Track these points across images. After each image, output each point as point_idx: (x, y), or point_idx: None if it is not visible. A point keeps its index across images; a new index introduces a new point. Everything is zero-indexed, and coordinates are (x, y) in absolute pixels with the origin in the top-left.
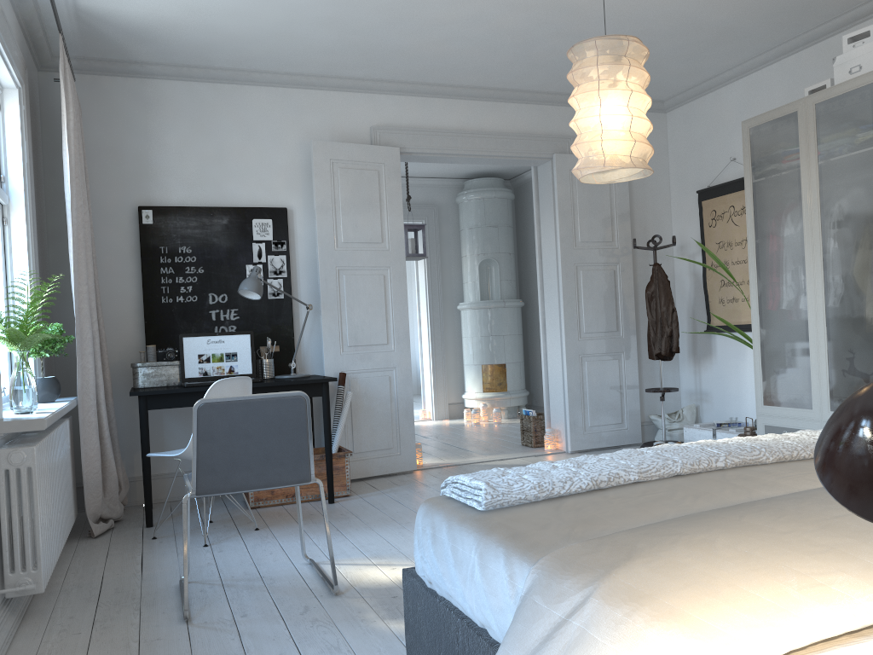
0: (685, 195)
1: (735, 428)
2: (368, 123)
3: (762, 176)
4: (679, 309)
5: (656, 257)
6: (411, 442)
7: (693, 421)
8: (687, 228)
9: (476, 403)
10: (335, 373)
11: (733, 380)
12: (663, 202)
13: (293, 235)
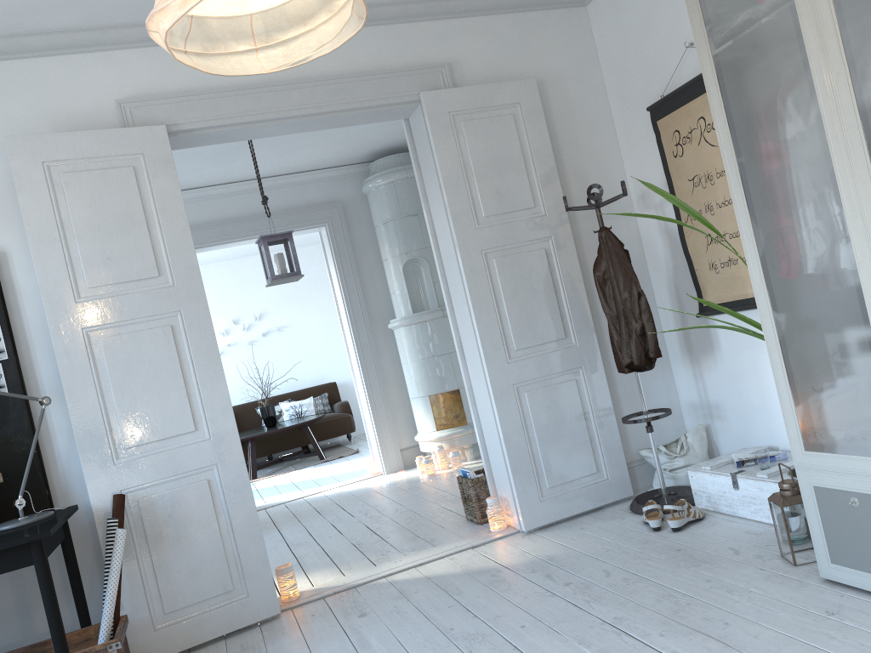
0: (633, 119)
1: (766, 471)
2: (112, 96)
3: (748, 75)
4: (657, 286)
5: (601, 219)
6: (264, 572)
7: (705, 451)
8: (645, 166)
9: (431, 446)
10: (109, 495)
11: (753, 384)
12: (605, 136)
13: (14, 291)
